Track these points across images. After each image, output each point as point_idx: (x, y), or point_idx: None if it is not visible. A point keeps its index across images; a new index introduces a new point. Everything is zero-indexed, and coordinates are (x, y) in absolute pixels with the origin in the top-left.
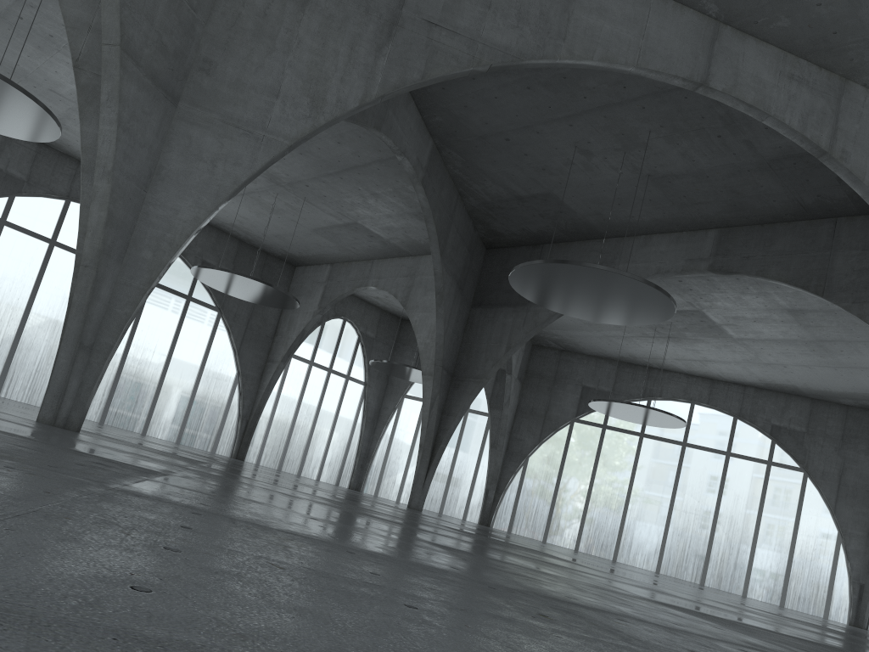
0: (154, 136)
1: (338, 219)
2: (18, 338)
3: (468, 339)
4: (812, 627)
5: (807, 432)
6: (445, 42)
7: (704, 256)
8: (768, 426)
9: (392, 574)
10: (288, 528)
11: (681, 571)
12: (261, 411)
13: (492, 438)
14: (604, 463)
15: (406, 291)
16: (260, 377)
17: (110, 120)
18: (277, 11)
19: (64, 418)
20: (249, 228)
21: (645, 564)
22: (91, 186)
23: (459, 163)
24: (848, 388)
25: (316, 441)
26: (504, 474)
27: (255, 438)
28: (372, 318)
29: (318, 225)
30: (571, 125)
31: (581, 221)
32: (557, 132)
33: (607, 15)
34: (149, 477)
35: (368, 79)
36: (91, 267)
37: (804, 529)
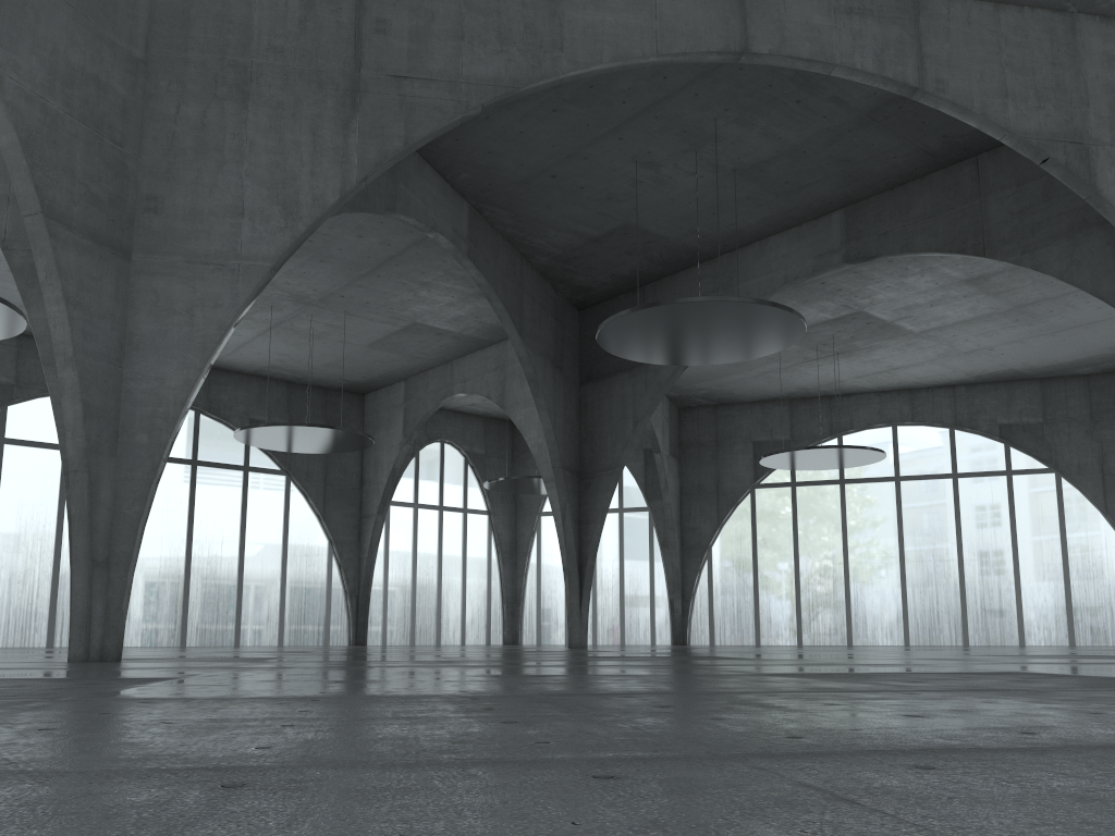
0: (113, 301)
1: (392, 325)
2: (57, 572)
3: (586, 425)
4: (1045, 659)
5: (1045, 422)
6: (422, 93)
7: (835, 247)
8: (995, 428)
9: (333, 708)
10: (267, 695)
11: (936, 636)
12: (371, 580)
13: (660, 536)
14: (806, 529)
15: (499, 388)
16: (358, 539)
17: (56, 299)
18: (217, 117)
19: (98, 650)
20: (294, 365)
21: (889, 638)
22: (58, 378)
23: (508, 219)
24: (1078, 354)
25: (449, 598)
26: (687, 576)
27: (373, 614)
28: (475, 431)
29: (372, 338)
30: (621, 138)
31: (677, 245)
32: (608, 150)
33: (605, 5)
34: (145, 684)
35: (343, 163)
36: (81, 471)
37: (1075, 542)
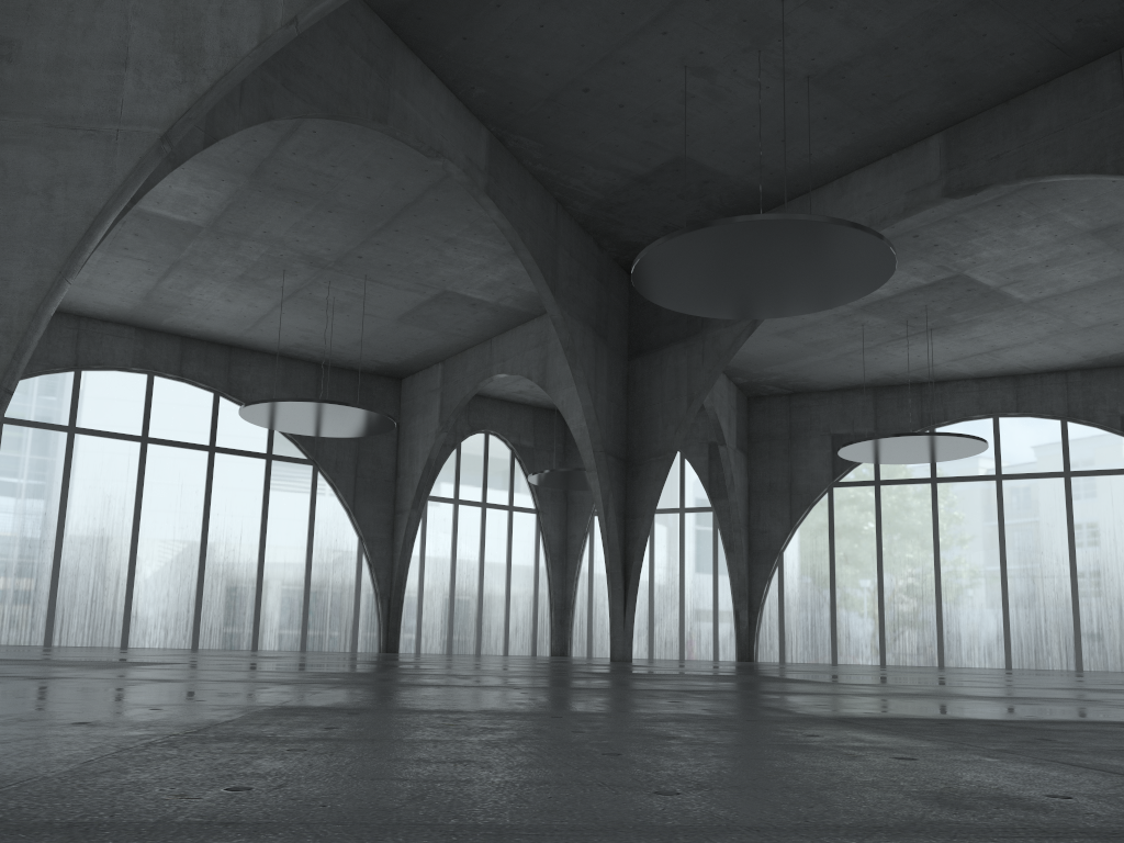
0: None
1: (420, 293)
2: (57, 564)
3: (634, 405)
4: None
5: None
6: None
7: (932, 178)
8: (1116, 419)
9: None
10: None
11: (1044, 658)
12: (405, 581)
13: (726, 539)
14: (891, 534)
15: (540, 366)
16: (391, 537)
17: None
18: None
19: None
20: (321, 343)
21: (987, 660)
22: None
23: (537, 152)
24: None
25: (491, 604)
26: (755, 585)
27: (406, 619)
28: (523, 422)
29: (401, 310)
30: (665, 32)
31: (740, 186)
32: (650, 51)
33: None
34: None
35: None
36: None
37: None
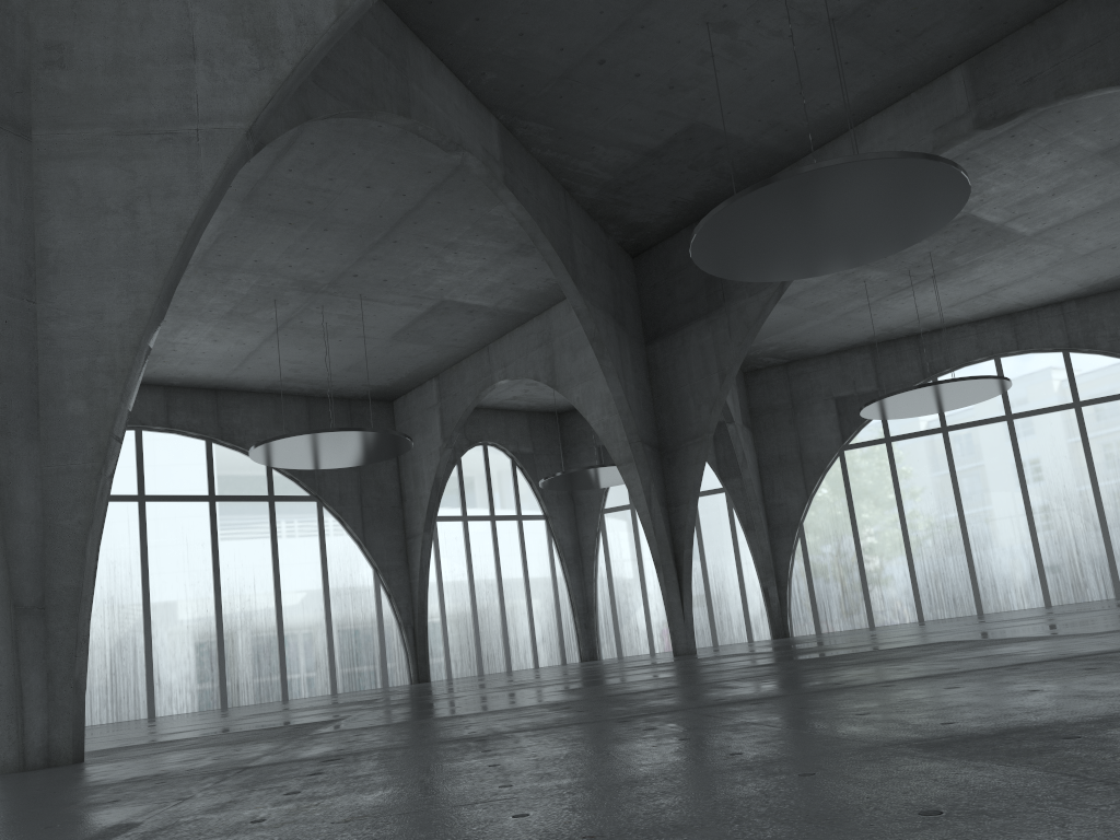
0: (8, 200)
1: (417, 307)
2: None
3: (659, 390)
4: None
5: None
6: None
7: (960, 112)
8: (1118, 344)
9: None
10: None
11: (1082, 591)
12: (426, 607)
13: (743, 518)
14: (909, 489)
15: (548, 366)
16: (405, 563)
17: None
18: None
19: (41, 750)
20: (311, 374)
21: (1025, 601)
22: None
23: (547, 137)
24: None
25: (514, 617)
26: (779, 560)
27: (433, 645)
28: (519, 428)
29: (395, 328)
30: None
31: (753, 148)
32: (672, 10)
33: None
34: None
35: None
36: None
37: None
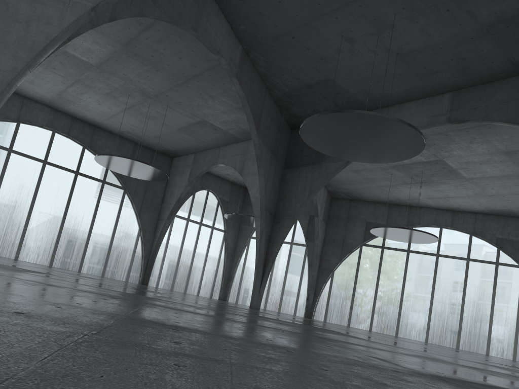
0: None
1: (192, 119)
2: None
3: (283, 190)
4: None
5: None
6: None
7: (443, 112)
8: (494, 239)
9: None
10: None
11: (443, 340)
12: (157, 252)
13: (309, 260)
14: (384, 272)
15: (241, 164)
16: (154, 230)
17: None
18: None
19: None
20: (139, 133)
21: (417, 337)
22: None
23: (263, 62)
24: None
25: (195, 270)
26: (319, 284)
27: (154, 270)
28: (226, 189)
29: (180, 125)
30: (337, 17)
31: (353, 98)
32: (328, 25)
33: None
34: None
35: None
36: None
37: None
